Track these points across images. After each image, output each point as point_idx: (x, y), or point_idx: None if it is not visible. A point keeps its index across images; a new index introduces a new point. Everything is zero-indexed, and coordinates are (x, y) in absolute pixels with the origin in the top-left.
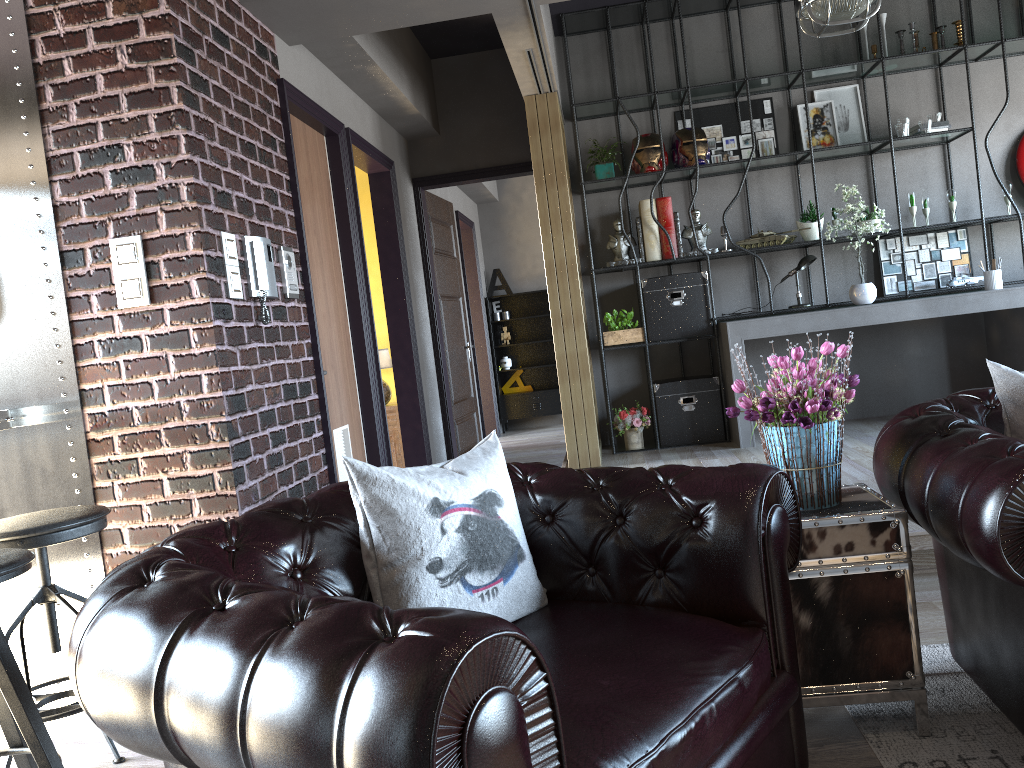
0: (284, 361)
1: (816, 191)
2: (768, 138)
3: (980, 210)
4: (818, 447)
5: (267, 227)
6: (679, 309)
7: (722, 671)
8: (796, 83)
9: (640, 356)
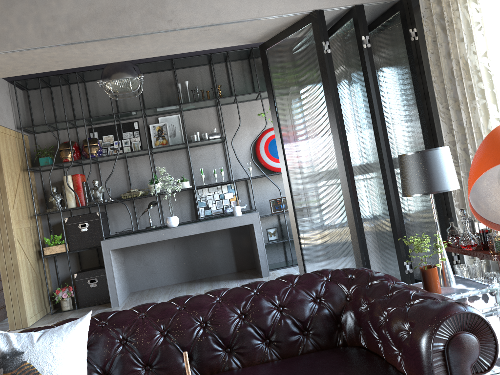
0: None
1: (152, 169)
2: (137, 141)
3: (232, 176)
4: None
5: None
6: (86, 232)
7: None
8: (147, 114)
9: (76, 256)
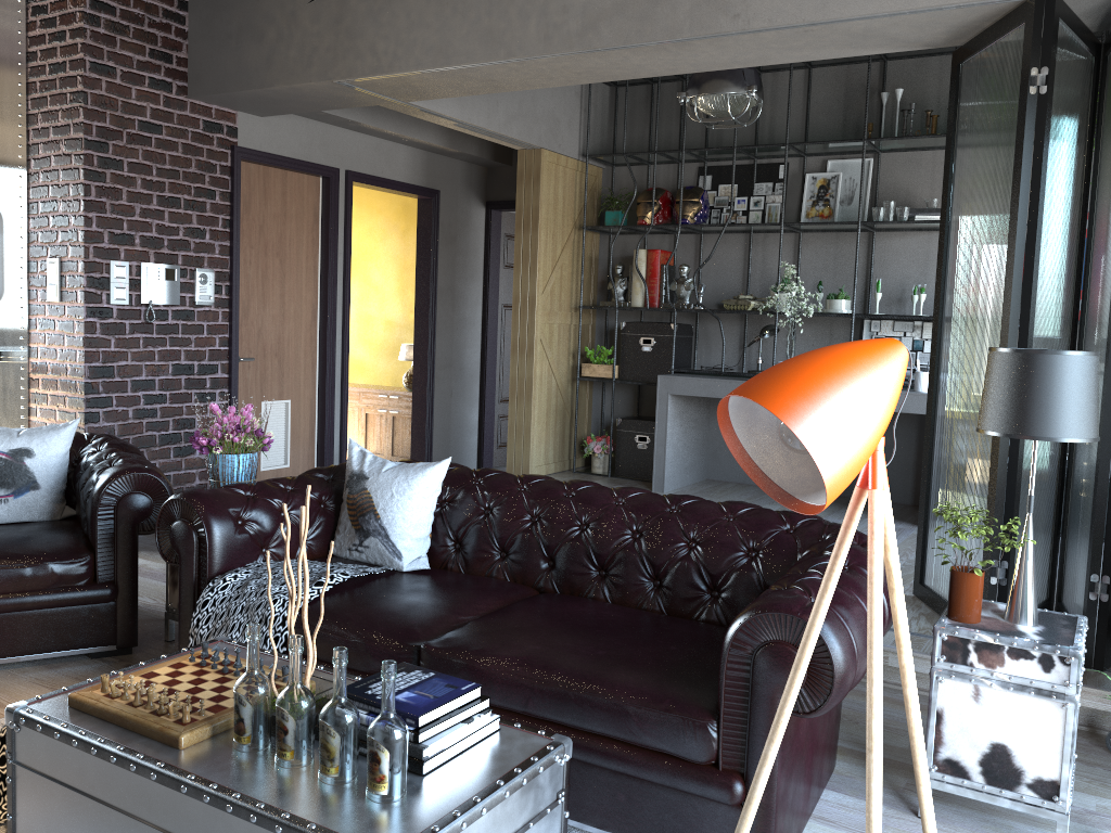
0: (180, 348)
1: (779, 264)
2: (776, 203)
3: None
4: (216, 468)
5: (182, 255)
6: (648, 355)
7: (20, 560)
8: (805, 152)
9: (635, 391)
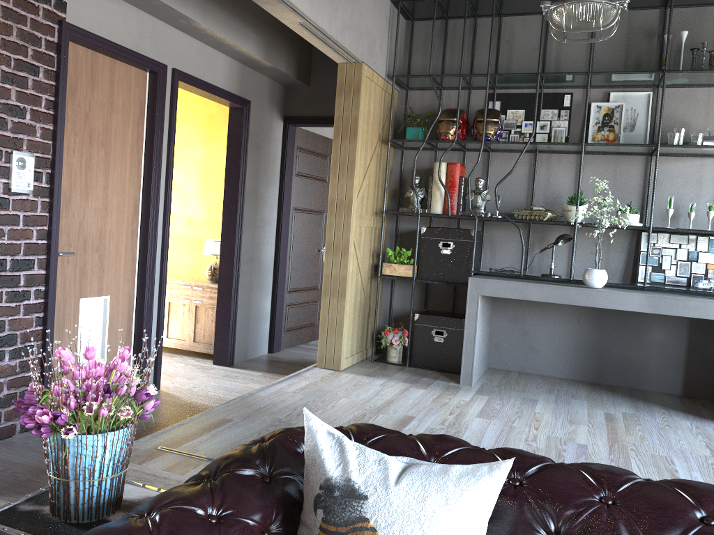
0: None
1: (580, 180)
2: (561, 127)
3: None
4: (64, 458)
5: None
6: (447, 257)
7: None
8: (593, 83)
9: (422, 287)
